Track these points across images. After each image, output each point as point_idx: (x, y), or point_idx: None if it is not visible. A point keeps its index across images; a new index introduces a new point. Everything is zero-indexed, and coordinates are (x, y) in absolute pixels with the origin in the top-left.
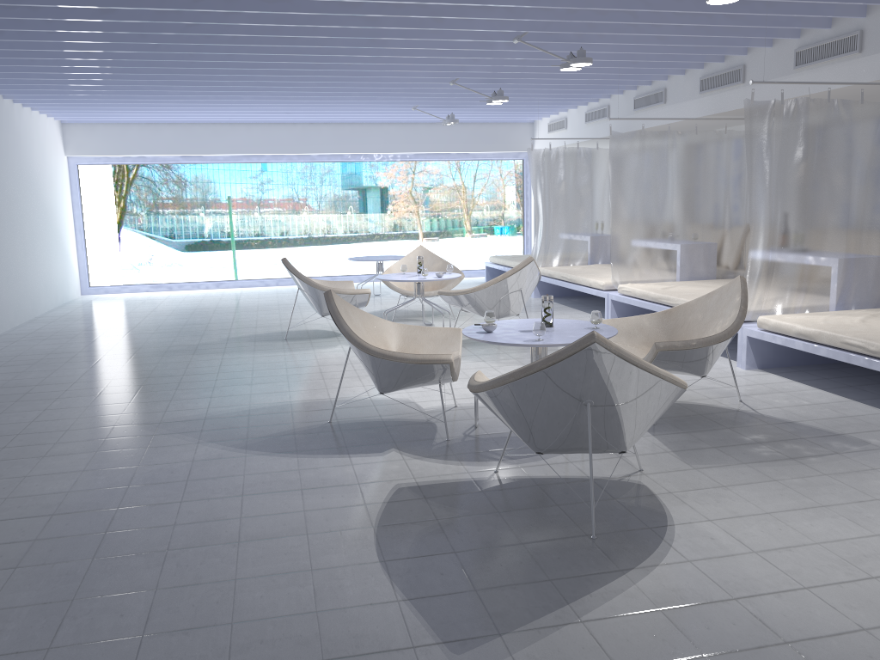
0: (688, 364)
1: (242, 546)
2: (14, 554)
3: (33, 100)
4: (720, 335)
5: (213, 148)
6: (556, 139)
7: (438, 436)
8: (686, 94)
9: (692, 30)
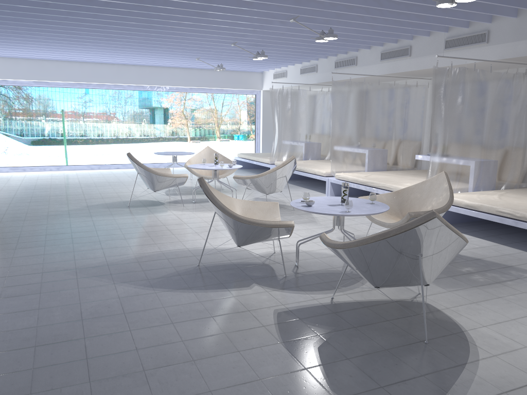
0: None
1: (198, 363)
2: (22, 382)
3: None
4: (444, 208)
5: (56, 77)
6: (279, 83)
7: (277, 273)
8: (370, 61)
9: (392, 23)
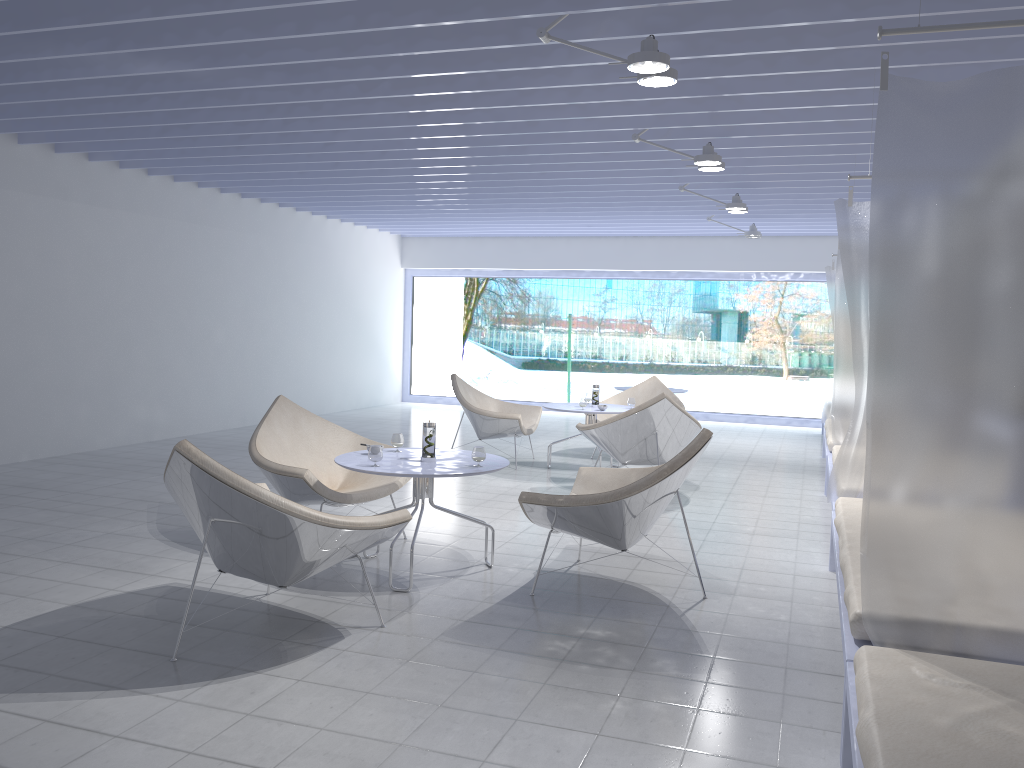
0: (578, 528)
1: None
2: None
3: (341, 215)
4: (600, 495)
5: (532, 262)
6: None
7: None
8: None
9: (861, 112)
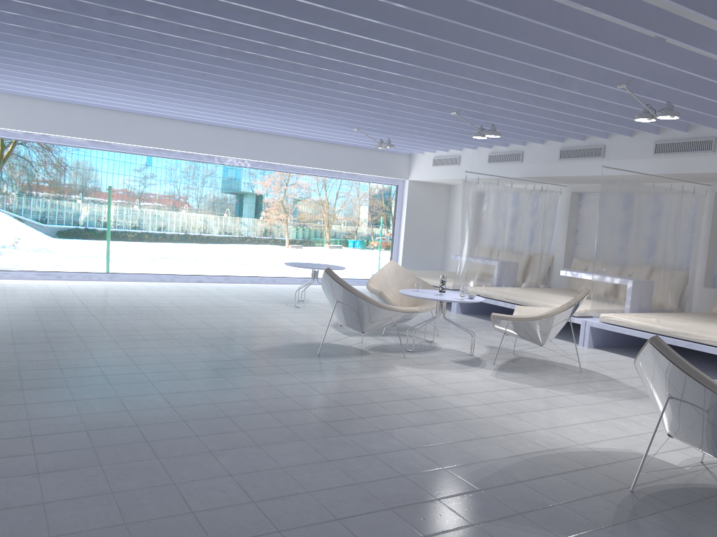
0: None
1: None
2: None
3: None
4: None
5: (126, 137)
6: (443, 172)
7: None
8: (633, 153)
9: None
